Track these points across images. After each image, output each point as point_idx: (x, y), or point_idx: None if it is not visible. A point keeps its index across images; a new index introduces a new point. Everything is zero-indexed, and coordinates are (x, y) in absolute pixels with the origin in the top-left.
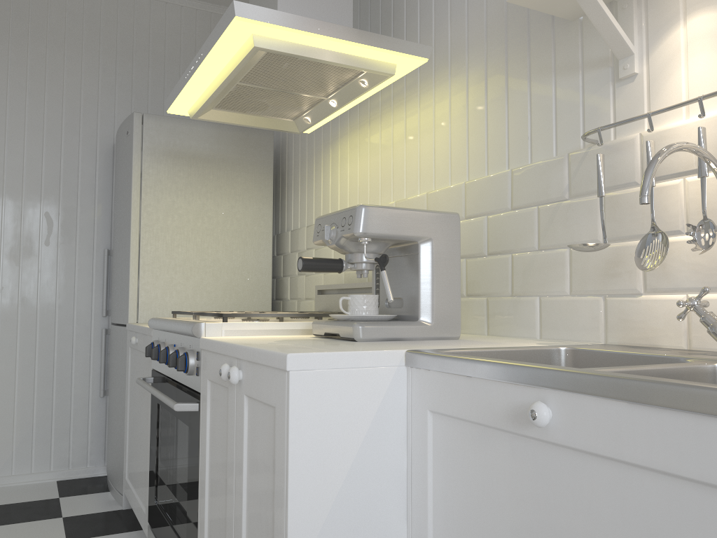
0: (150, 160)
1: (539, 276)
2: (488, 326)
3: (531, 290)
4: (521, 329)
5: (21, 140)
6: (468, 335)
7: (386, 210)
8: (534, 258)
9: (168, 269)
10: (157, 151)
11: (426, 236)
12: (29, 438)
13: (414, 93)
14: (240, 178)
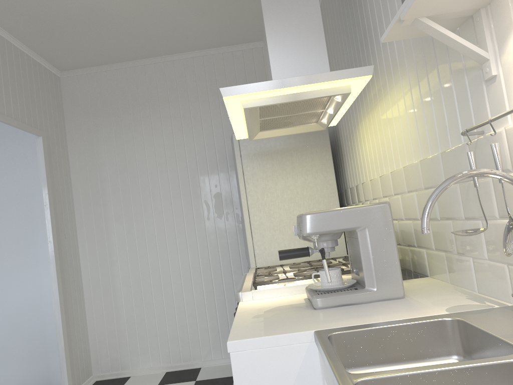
0: (247, 162)
1: (468, 241)
2: (449, 276)
3: (466, 252)
4: (466, 282)
5: (184, 160)
6: (432, 285)
7: (323, 214)
8: (463, 226)
9: (269, 229)
10: (250, 155)
11: (360, 226)
12: (218, 337)
13: (386, 90)
14: (307, 158)
